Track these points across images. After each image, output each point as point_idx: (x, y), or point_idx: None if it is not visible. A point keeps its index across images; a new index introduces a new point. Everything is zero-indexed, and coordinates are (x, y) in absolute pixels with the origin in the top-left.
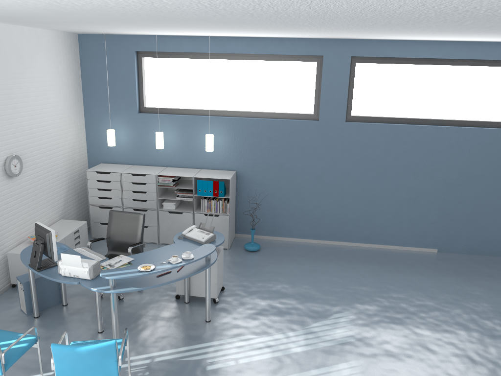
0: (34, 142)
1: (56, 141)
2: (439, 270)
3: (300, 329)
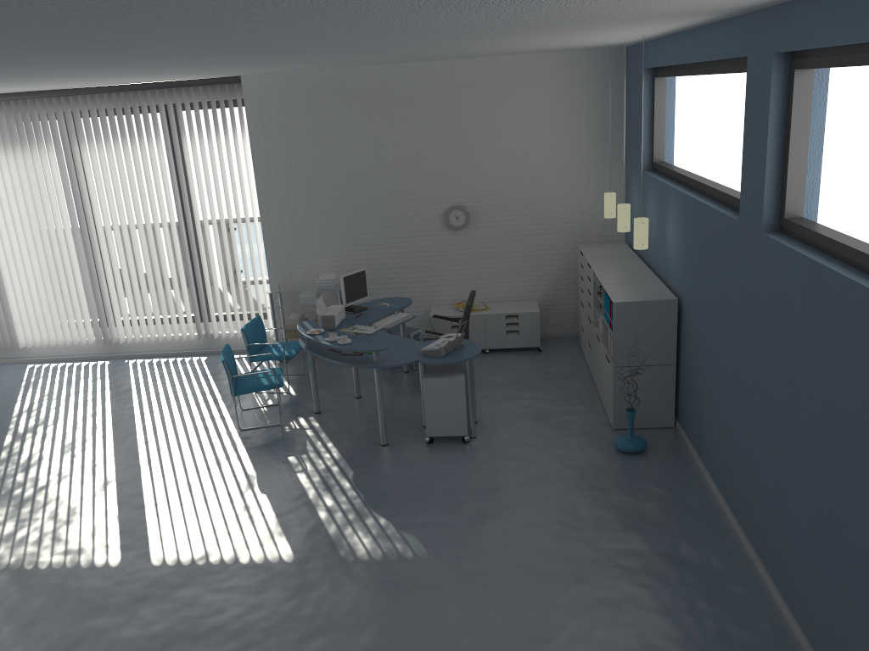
0: (501, 196)
1: (547, 199)
2: None
3: (368, 508)
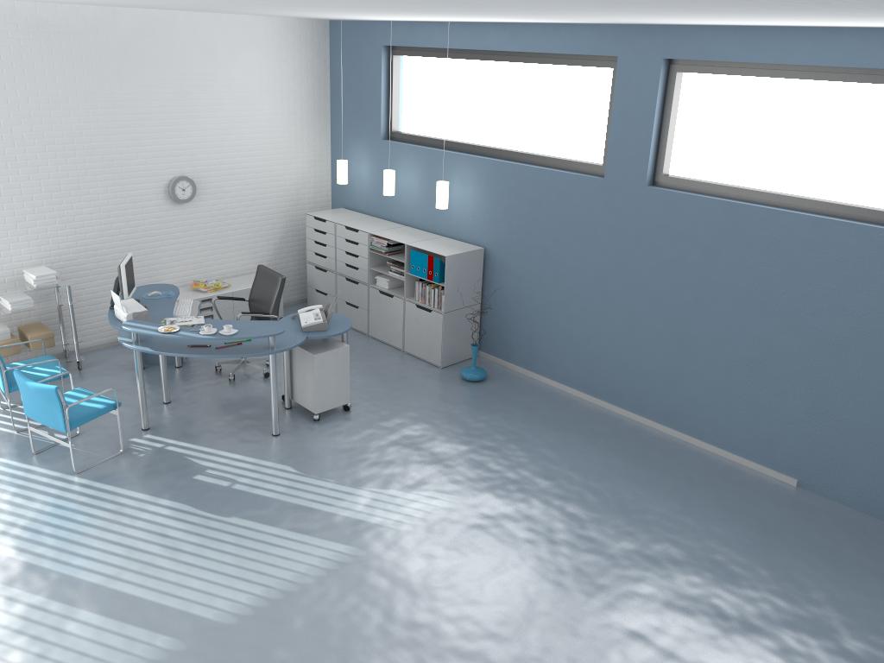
0: (225, 165)
1: (267, 168)
2: (738, 511)
3: (357, 487)
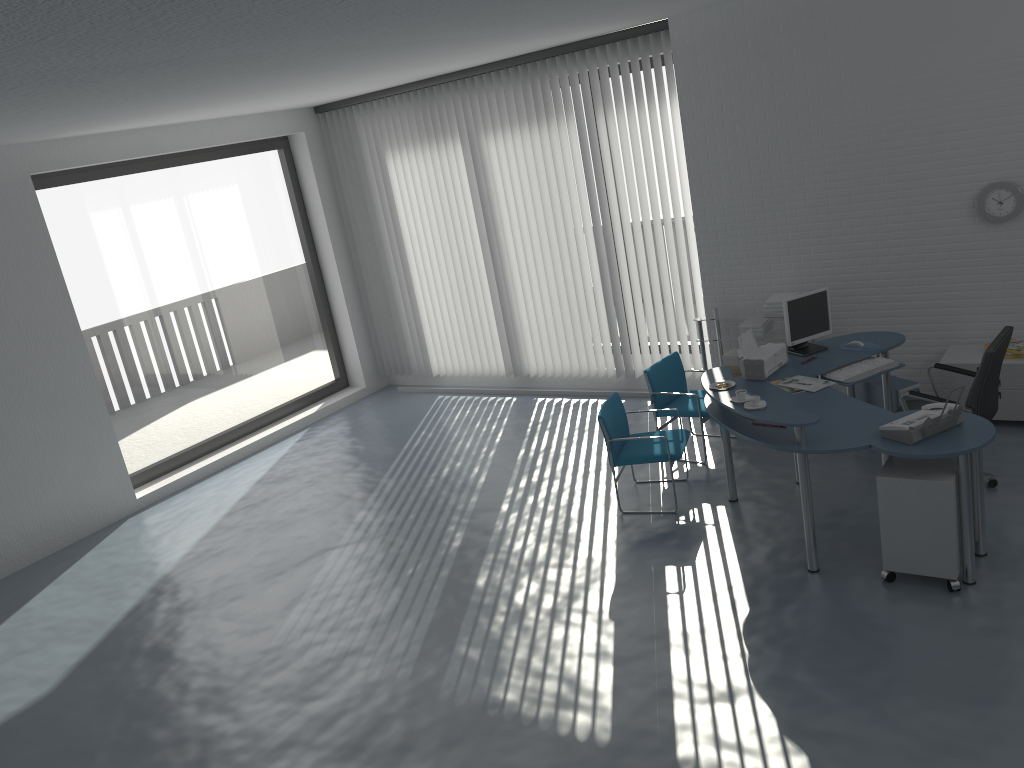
0: None
1: None
2: None
3: (748, 681)
